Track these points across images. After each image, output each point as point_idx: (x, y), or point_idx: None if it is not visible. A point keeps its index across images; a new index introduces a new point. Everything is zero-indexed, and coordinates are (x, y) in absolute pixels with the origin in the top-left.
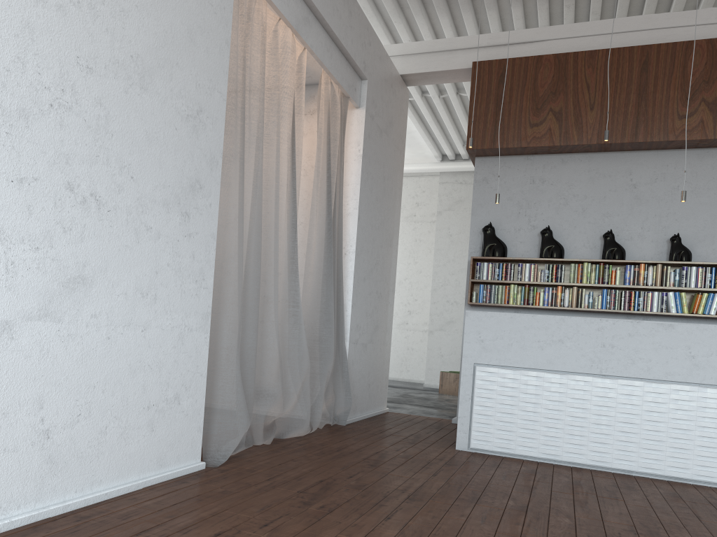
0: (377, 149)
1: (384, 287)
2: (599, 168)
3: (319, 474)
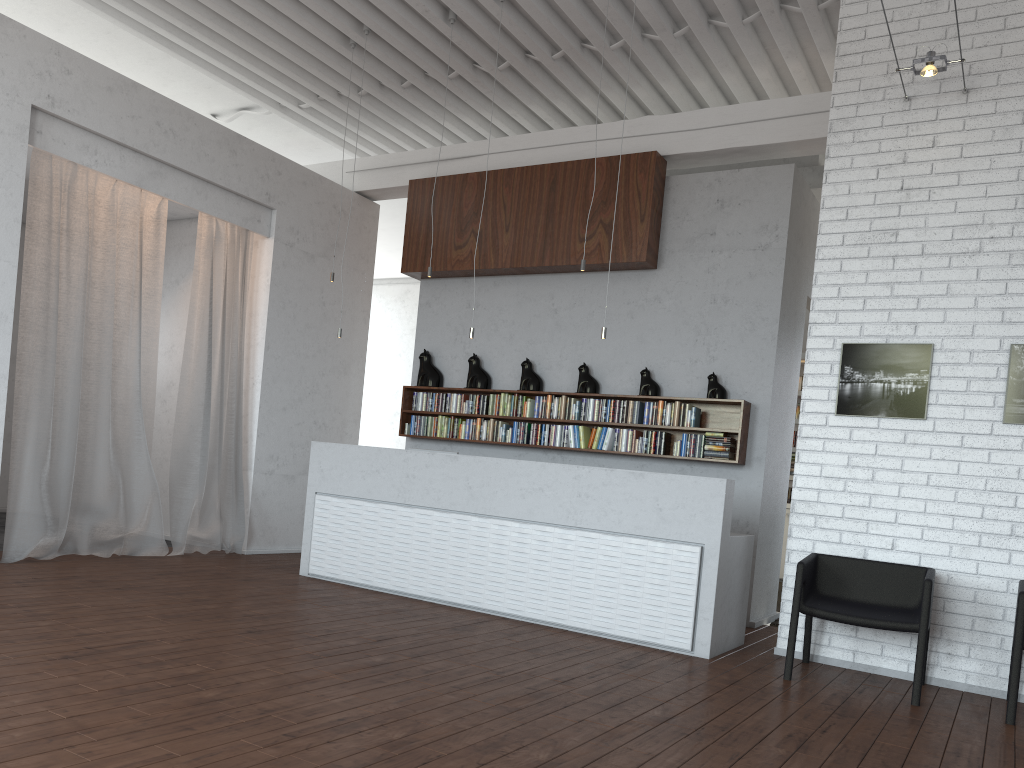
0: (305, 275)
1: (332, 417)
2: (525, 291)
3: (88, 573)
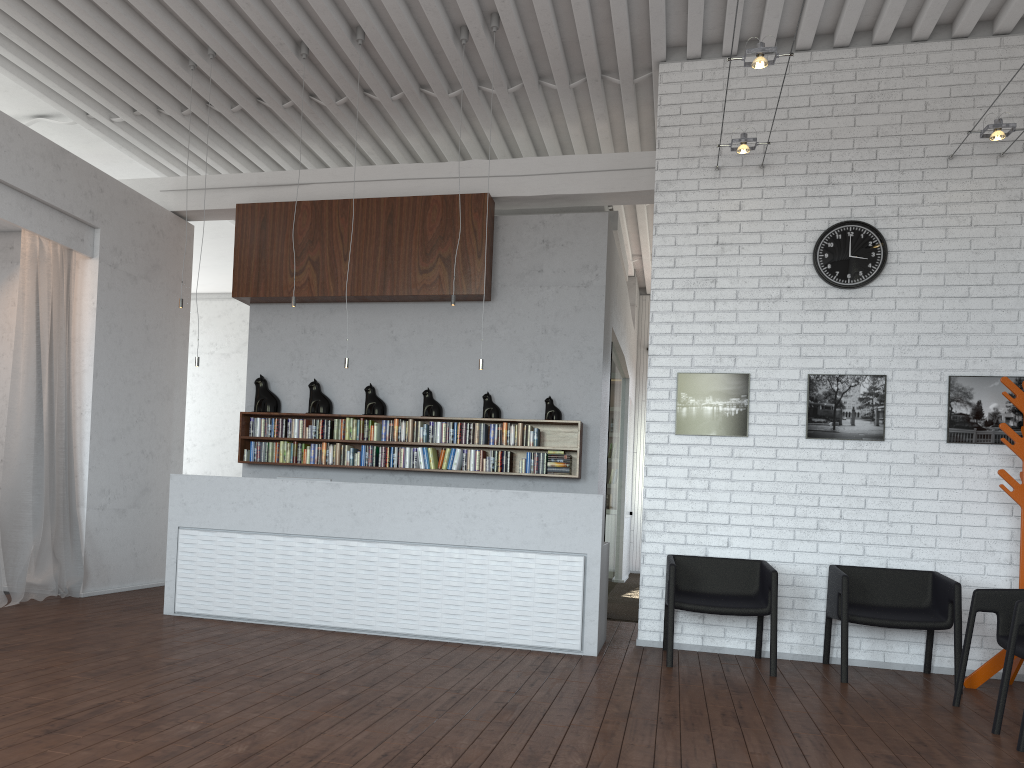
0: (129, 298)
1: (158, 445)
2: (363, 318)
3: None
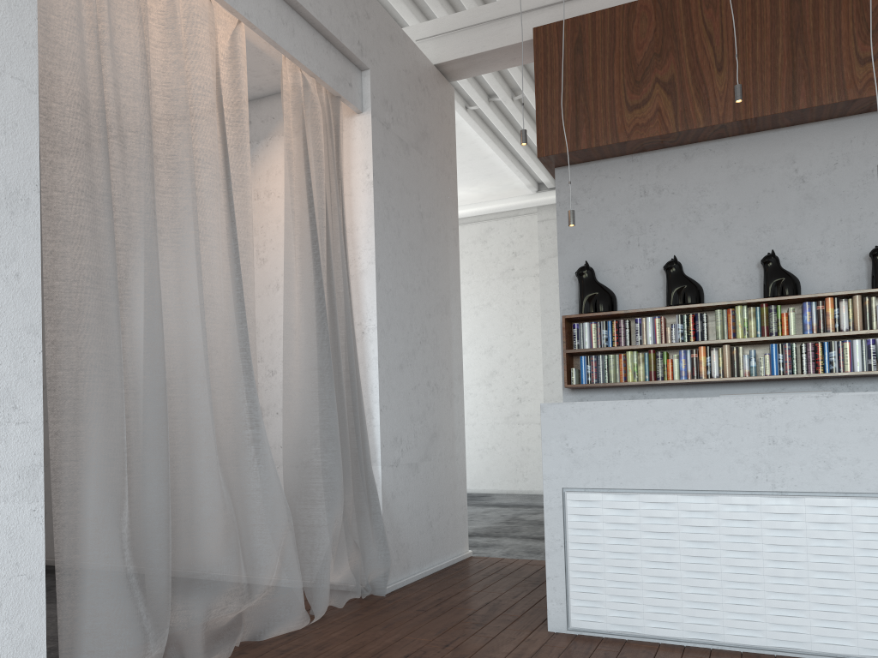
0: (403, 172)
1: (441, 375)
2: (743, 159)
3: None
